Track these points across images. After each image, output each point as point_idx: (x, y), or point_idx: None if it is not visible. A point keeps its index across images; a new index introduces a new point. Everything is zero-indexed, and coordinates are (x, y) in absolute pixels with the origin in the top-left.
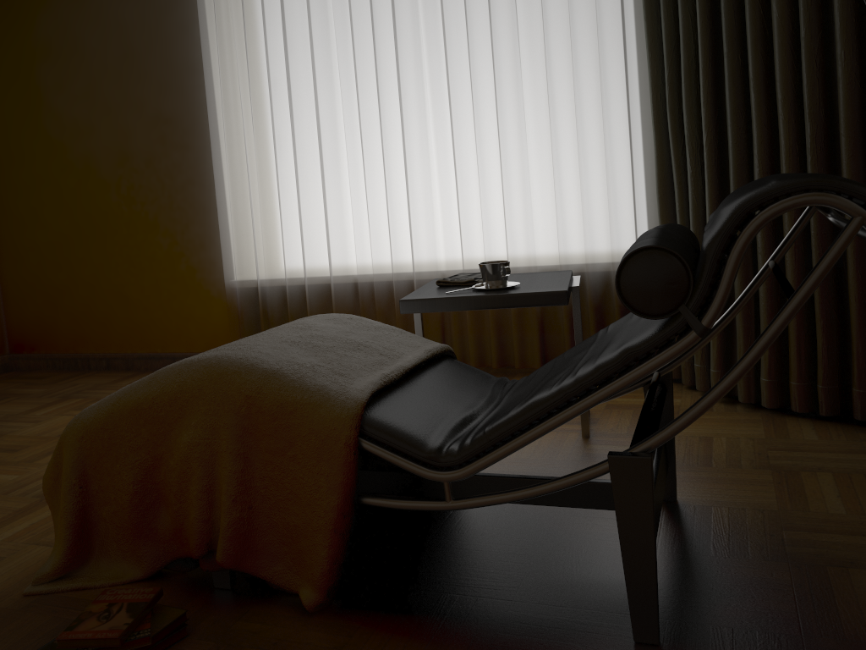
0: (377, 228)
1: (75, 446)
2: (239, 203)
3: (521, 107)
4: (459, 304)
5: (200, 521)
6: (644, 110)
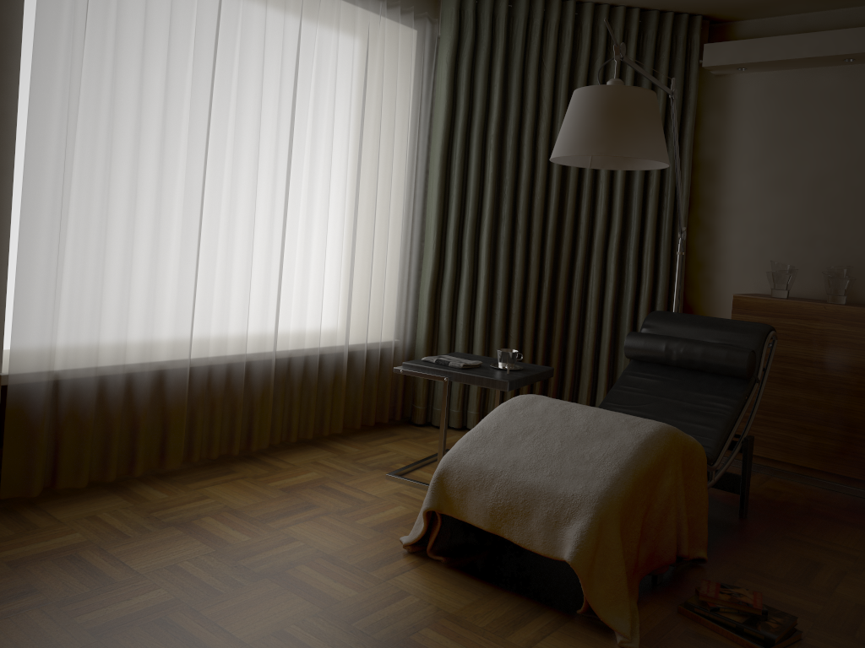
0: (230, 309)
1: (618, 518)
2: (59, 267)
3: (357, 215)
4: (526, 381)
5: (675, 536)
6: (416, 234)
